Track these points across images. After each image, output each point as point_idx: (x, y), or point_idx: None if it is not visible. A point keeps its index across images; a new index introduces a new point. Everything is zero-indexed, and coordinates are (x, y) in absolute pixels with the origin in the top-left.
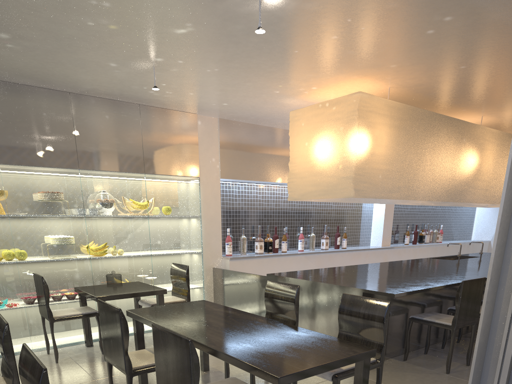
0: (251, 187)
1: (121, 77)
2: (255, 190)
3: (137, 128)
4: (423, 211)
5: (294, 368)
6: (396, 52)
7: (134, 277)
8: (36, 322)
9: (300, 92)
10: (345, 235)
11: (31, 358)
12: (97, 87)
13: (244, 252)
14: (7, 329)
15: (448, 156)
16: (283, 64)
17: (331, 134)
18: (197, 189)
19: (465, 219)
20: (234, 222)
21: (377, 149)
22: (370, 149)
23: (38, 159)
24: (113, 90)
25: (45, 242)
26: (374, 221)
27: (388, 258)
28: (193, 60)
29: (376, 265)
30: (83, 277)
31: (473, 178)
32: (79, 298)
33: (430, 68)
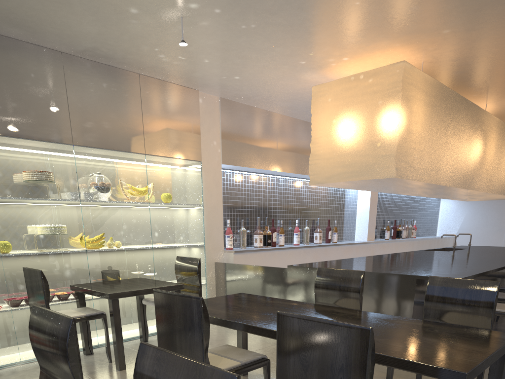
0: (248, 176)
1: (135, 32)
2: (251, 179)
3: (137, 101)
4: (398, 206)
5: (467, 361)
6: (462, 11)
7: (134, 273)
8: (25, 328)
9: (327, 64)
10: (336, 229)
11: (182, 363)
12: (99, 46)
13: (244, 245)
14: (74, 327)
15: (465, 140)
16: (332, 21)
17: (367, 109)
18: (199, 175)
19: (432, 216)
20: (232, 214)
21: (415, 127)
22: (409, 126)
23: (26, 130)
24: (116, 51)
25: (35, 231)
26: (358, 215)
27: (375, 253)
28: (233, 9)
29: (386, 256)
30: (78, 273)
31: (481, 166)
32: (77, 298)
33: (481, 36)
